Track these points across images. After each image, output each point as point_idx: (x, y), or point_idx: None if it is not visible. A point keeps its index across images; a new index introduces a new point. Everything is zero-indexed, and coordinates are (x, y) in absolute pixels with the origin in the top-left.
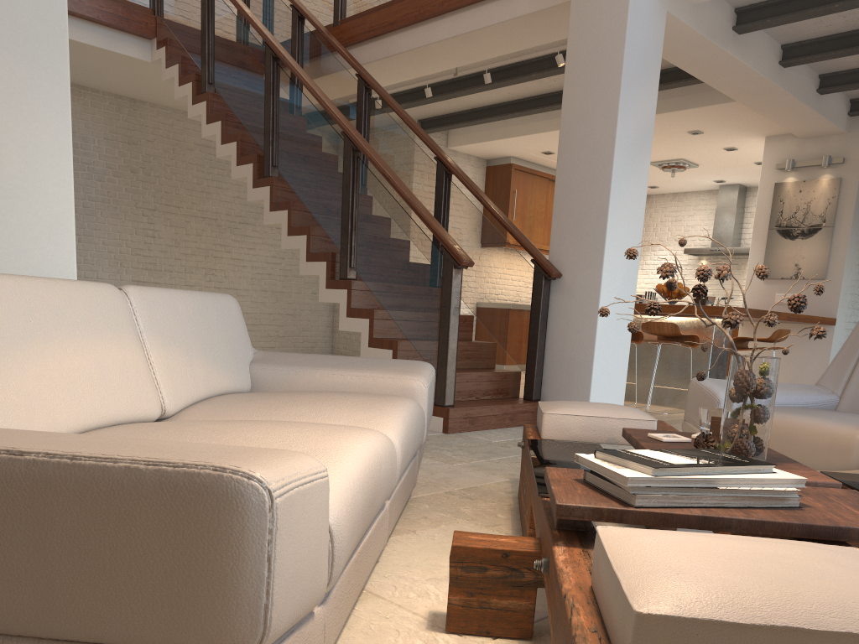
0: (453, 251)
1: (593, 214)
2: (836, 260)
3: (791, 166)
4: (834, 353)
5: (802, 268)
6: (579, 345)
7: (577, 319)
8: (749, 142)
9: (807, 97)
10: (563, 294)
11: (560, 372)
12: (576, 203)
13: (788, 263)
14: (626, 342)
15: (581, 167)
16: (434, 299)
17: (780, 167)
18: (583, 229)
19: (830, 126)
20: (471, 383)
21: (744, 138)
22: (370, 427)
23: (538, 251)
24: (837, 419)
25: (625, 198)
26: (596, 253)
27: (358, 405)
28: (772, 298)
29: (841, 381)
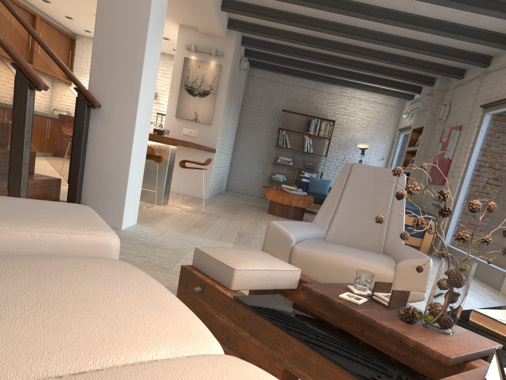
0: (29, 73)
1: (130, 63)
2: (217, 114)
3: (195, 49)
4: (213, 169)
5: (199, 116)
6: (116, 165)
7: (115, 144)
8: (167, 24)
9: (218, 10)
10: (102, 122)
11: (99, 184)
12: (115, 50)
13: (191, 111)
14: (143, 164)
15: (120, 21)
16: (3, 113)
17: (188, 48)
18: (121, 73)
19: (220, 31)
20: (28, 190)
21: (166, 21)
22: (201, 343)
23: (79, 81)
24: (367, 259)
25: (151, 56)
26: (133, 95)
27: (145, 303)
28: (181, 131)
29: (327, 222)
